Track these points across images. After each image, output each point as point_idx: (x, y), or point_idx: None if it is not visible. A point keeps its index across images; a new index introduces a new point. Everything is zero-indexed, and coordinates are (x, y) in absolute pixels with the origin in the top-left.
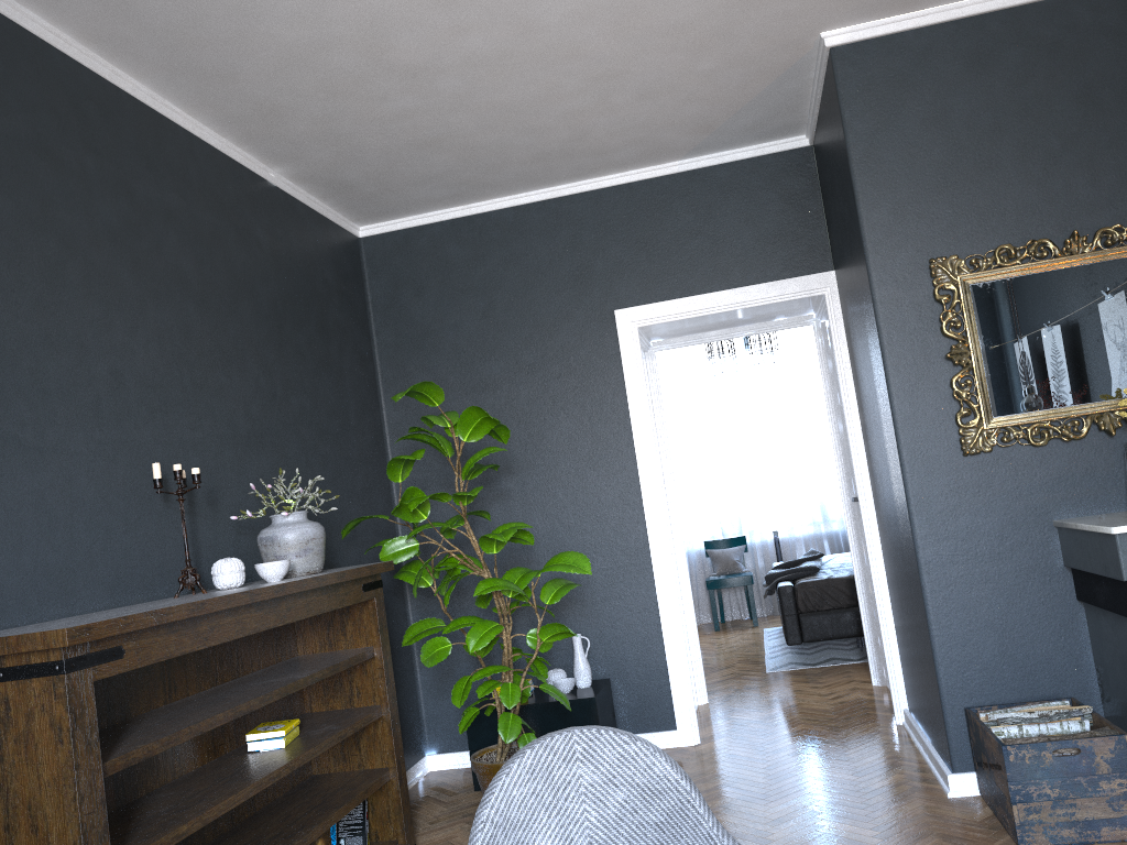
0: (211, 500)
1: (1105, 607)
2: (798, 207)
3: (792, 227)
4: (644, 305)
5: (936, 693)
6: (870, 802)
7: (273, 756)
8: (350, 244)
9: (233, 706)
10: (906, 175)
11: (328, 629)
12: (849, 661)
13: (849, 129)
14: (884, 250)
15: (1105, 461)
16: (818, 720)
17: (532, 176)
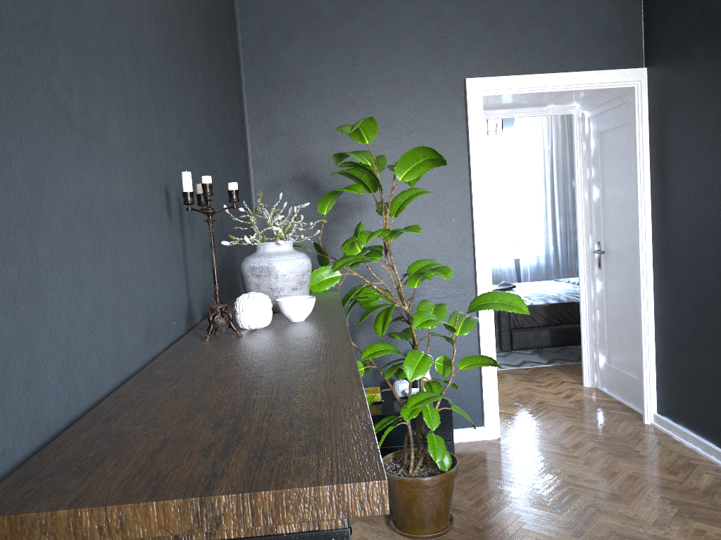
0: (190, 220)
1: None
2: (623, 10)
3: (616, 26)
4: (491, 77)
5: None
6: (716, 504)
7: None
8: None
9: None
10: None
11: None
12: (542, 364)
13: None
14: None
15: None
16: (576, 417)
17: None
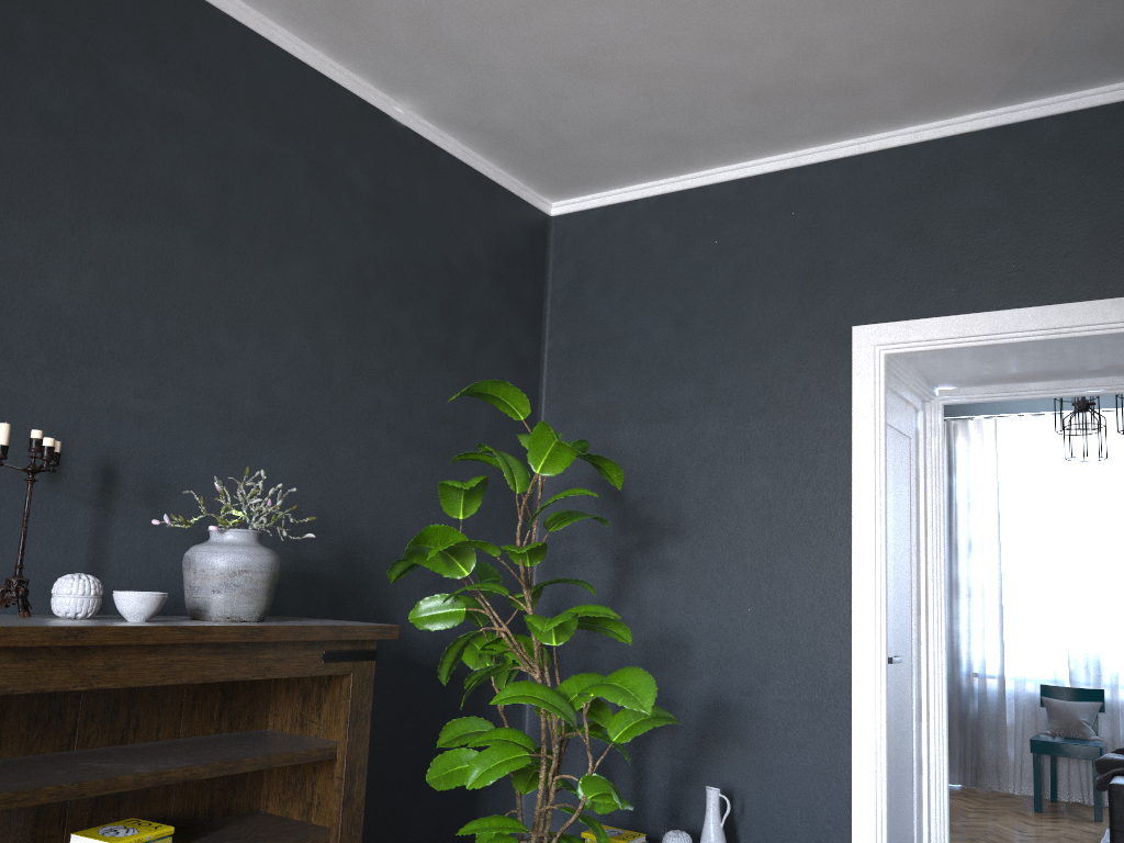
0: (153, 494)
1: None
2: None
3: None
4: (897, 322)
5: None
6: None
7: None
8: (531, 221)
9: None
10: None
11: (303, 703)
12: None
13: None
14: None
15: None
16: None
17: (755, 131)
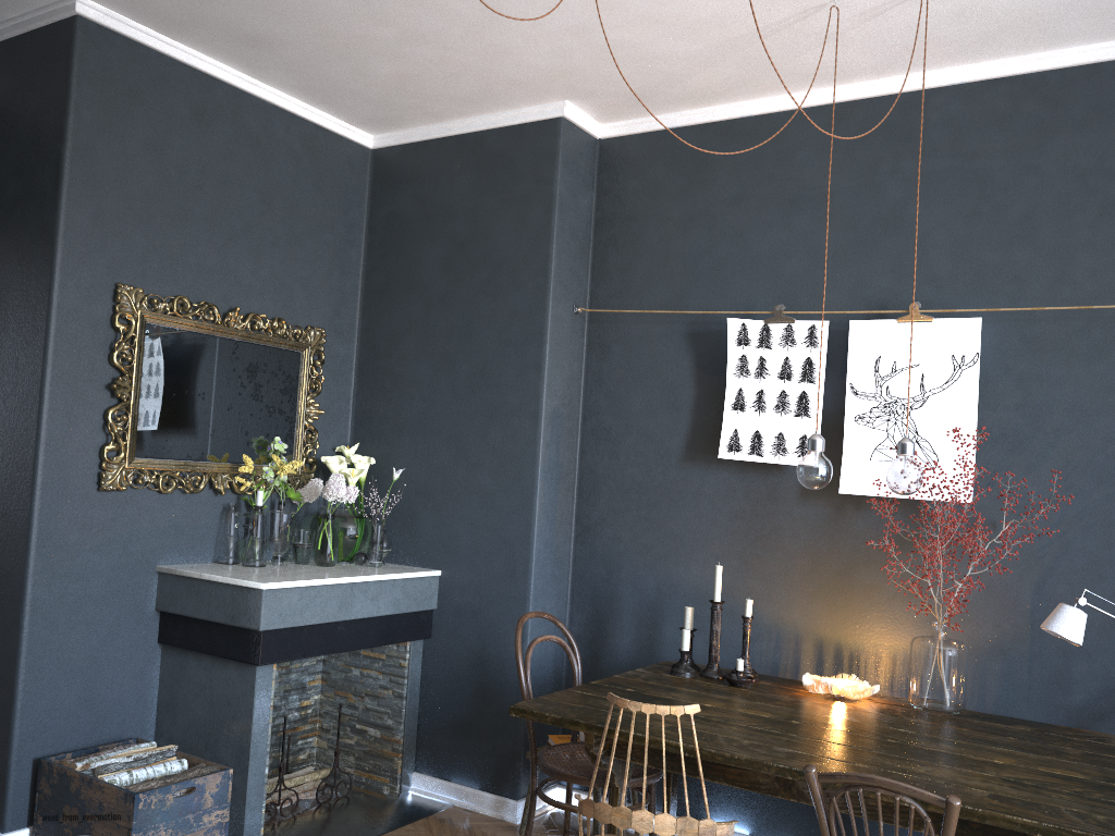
0: None
1: (209, 652)
2: None
3: None
4: None
5: None
6: None
7: None
8: None
9: None
10: (116, 188)
11: None
12: None
13: (75, 111)
14: (77, 254)
15: (207, 516)
16: None
17: None
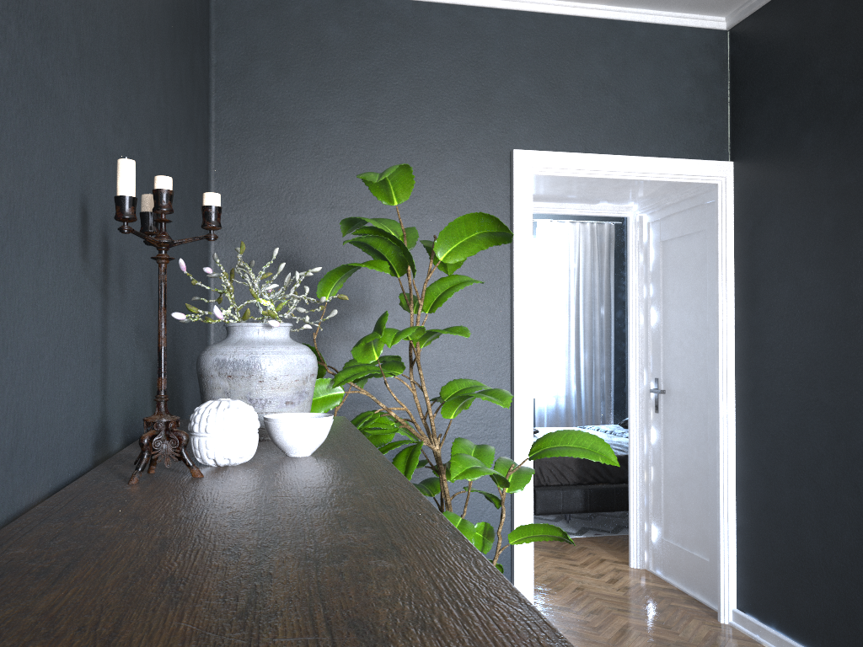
0: (121, 275)
1: None
2: (706, 89)
3: (698, 108)
4: (546, 151)
5: None
6: None
7: None
8: None
9: None
10: None
11: None
12: (571, 535)
13: None
14: None
15: None
16: (630, 611)
17: None
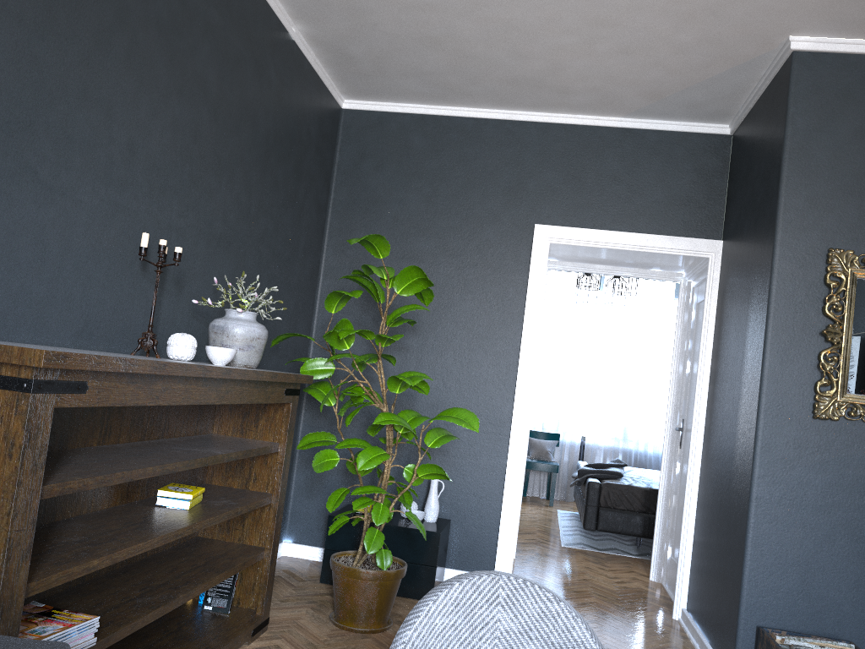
0: (179, 281)
1: None
2: (707, 182)
3: (698, 196)
4: (560, 226)
5: (733, 607)
6: None
7: (178, 515)
8: (334, 111)
9: (162, 464)
10: (828, 173)
11: (243, 419)
12: (628, 554)
13: (790, 122)
14: (793, 230)
15: None
16: (606, 597)
17: (499, 96)
